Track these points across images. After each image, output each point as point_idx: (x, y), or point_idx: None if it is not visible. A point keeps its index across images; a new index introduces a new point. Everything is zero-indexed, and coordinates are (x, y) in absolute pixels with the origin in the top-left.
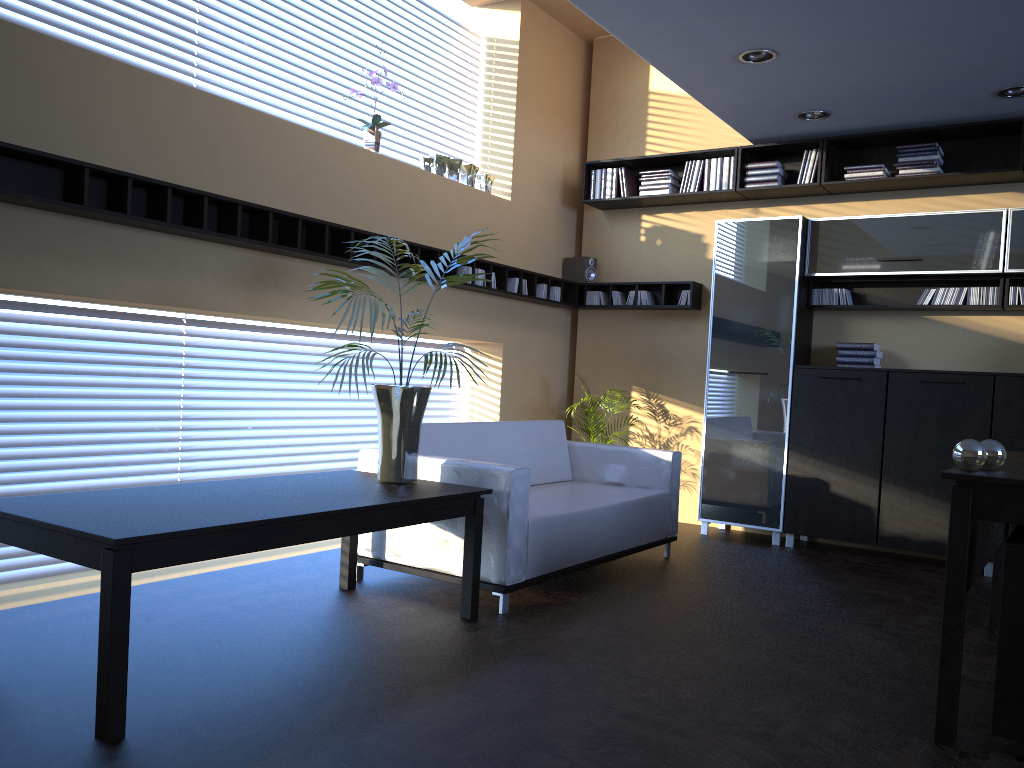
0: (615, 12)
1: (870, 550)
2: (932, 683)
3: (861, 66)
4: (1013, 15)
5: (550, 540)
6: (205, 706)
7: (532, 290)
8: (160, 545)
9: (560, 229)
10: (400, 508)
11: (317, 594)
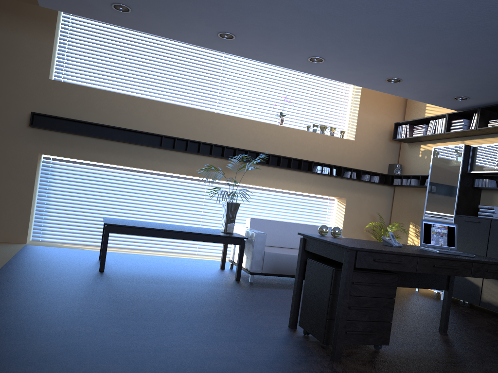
0: (321, 73)
1: (493, 312)
2: None
3: (443, 79)
4: (468, 55)
5: (277, 262)
6: (128, 272)
7: (359, 177)
8: (118, 228)
9: (387, 151)
10: (204, 236)
11: (210, 267)
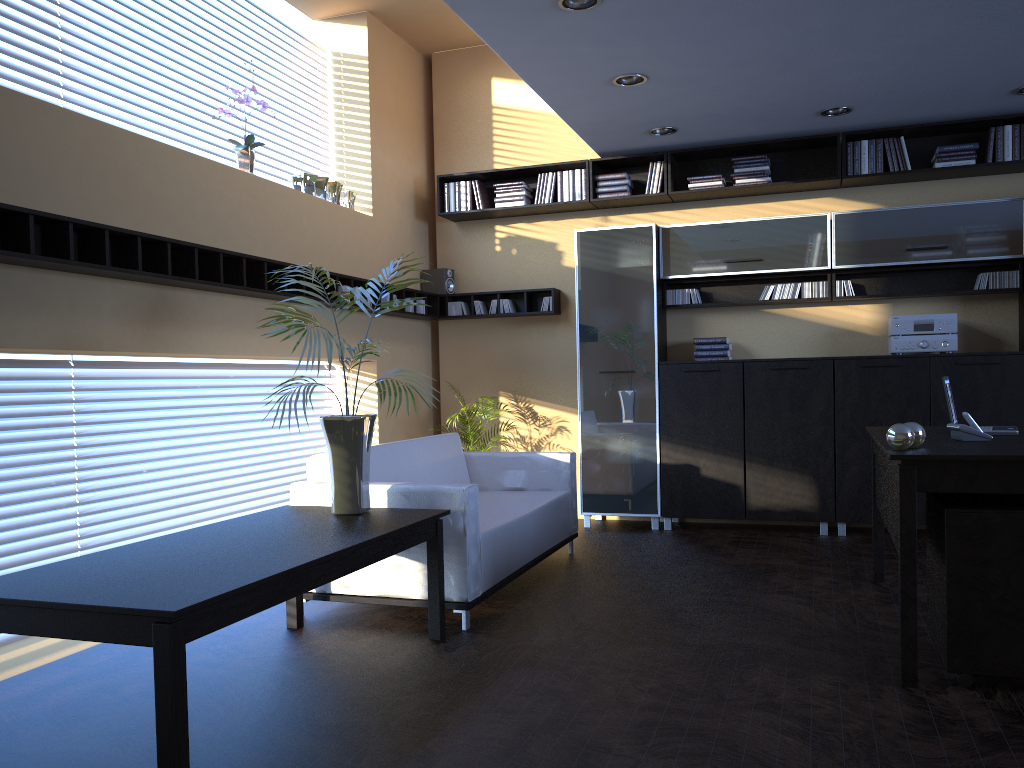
0: (512, 39)
1: (735, 524)
2: (865, 636)
3: (716, 89)
4: (852, 49)
5: (496, 552)
6: None
7: None
8: (205, 611)
9: (416, 242)
10: (383, 540)
11: (269, 637)
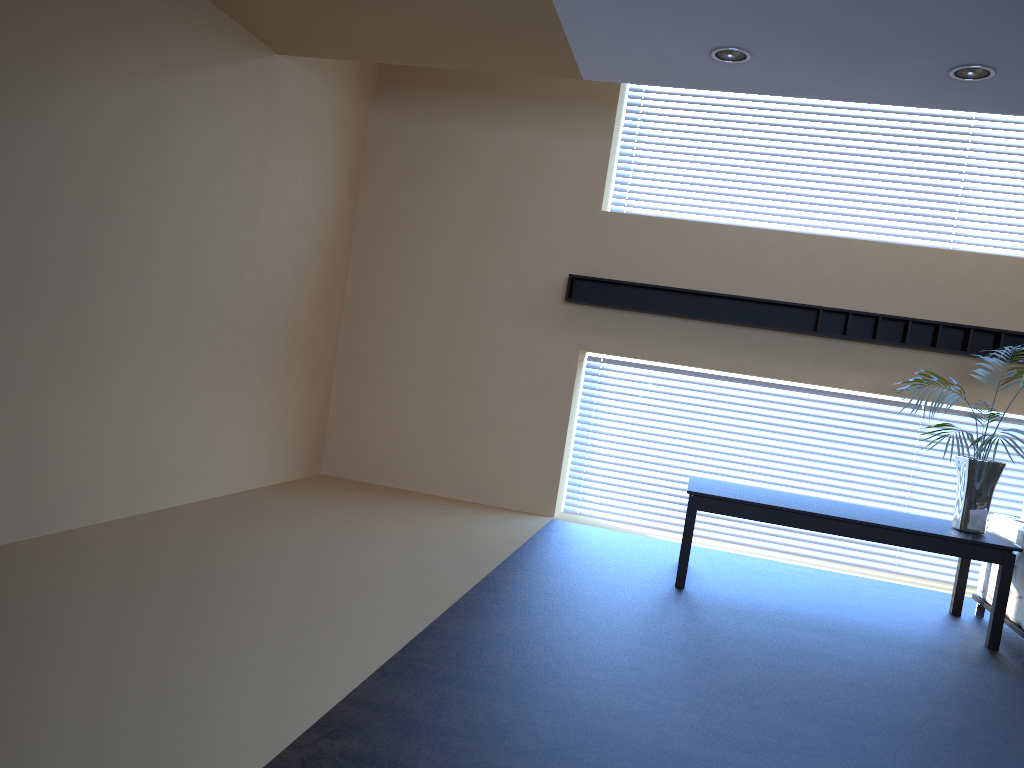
0: None
1: None
2: None
3: None
4: None
5: None
6: (733, 596)
7: None
8: (714, 502)
9: None
10: (907, 534)
11: (923, 607)
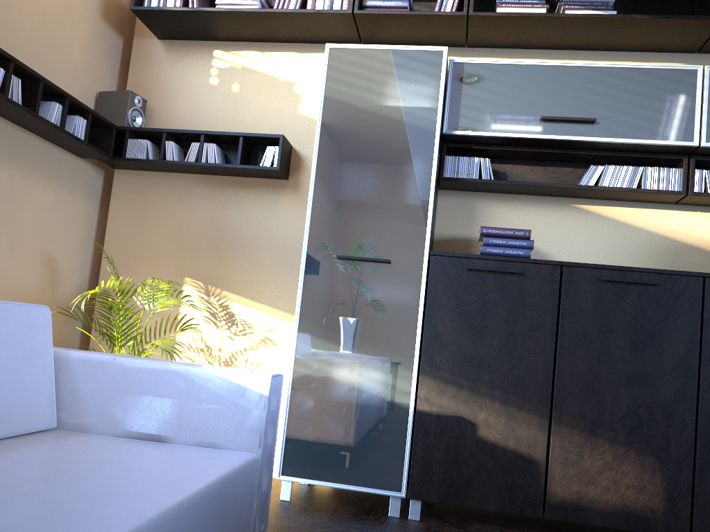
0: None
1: (508, 514)
2: None
3: None
4: None
5: None
6: None
7: (33, 103)
8: None
9: (96, 50)
10: None
11: None
